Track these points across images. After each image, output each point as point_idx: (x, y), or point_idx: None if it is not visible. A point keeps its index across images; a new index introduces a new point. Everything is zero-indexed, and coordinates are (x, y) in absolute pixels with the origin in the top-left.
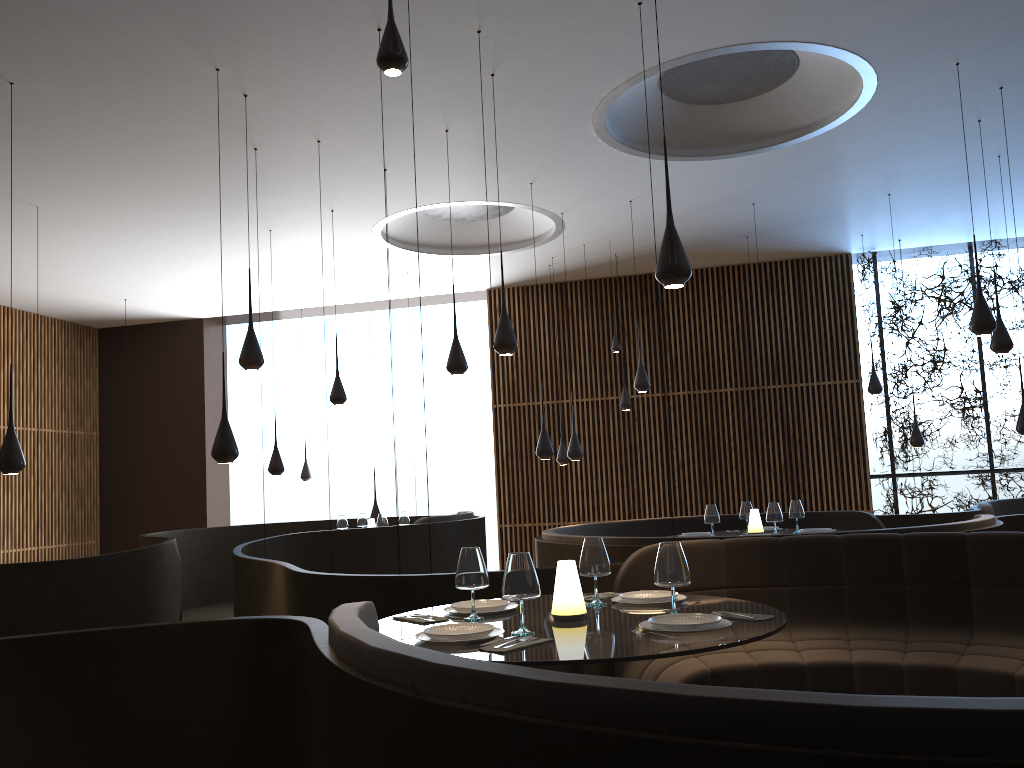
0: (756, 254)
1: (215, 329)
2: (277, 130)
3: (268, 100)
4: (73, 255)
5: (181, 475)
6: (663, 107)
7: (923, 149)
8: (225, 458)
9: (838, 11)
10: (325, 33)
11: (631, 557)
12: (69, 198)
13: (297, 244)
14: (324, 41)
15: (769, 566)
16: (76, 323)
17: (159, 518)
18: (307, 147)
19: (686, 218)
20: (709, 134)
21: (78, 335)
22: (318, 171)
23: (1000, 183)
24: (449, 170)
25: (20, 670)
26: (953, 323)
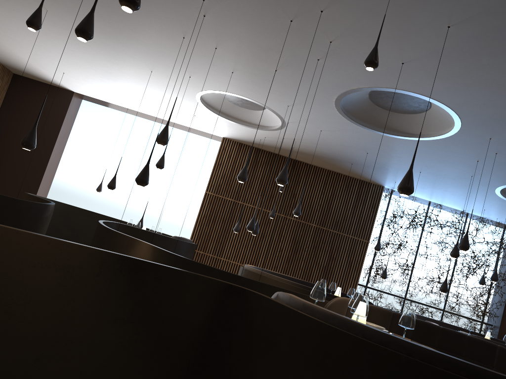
0: (348, 171)
1: (77, 99)
2: (202, 35)
3: (212, 22)
4: (40, 38)
5: (31, 165)
6: (364, 101)
7: (448, 162)
8: (142, 184)
9: (469, 101)
10: (267, 11)
11: (334, 300)
12: (68, 14)
13: (157, 82)
14: (263, 13)
15: (385, 322)
16: (4, 66)
17: (10, 182)
18: (208, 48)
19: (336, 146)
20: (374, 119)
21: (3, 72)
22: (202, 59)
23: (462, 185)
24: (259, 85)
25: (123, 272)
26: (411, 232)
